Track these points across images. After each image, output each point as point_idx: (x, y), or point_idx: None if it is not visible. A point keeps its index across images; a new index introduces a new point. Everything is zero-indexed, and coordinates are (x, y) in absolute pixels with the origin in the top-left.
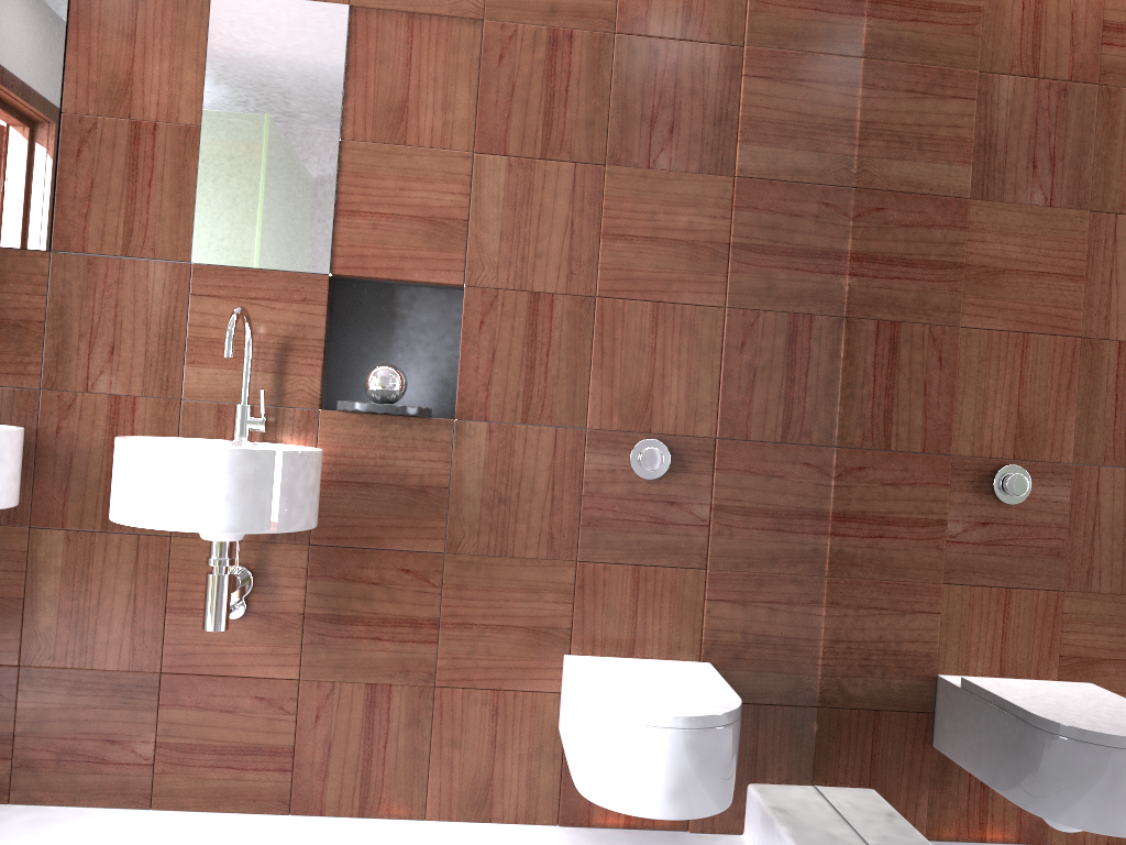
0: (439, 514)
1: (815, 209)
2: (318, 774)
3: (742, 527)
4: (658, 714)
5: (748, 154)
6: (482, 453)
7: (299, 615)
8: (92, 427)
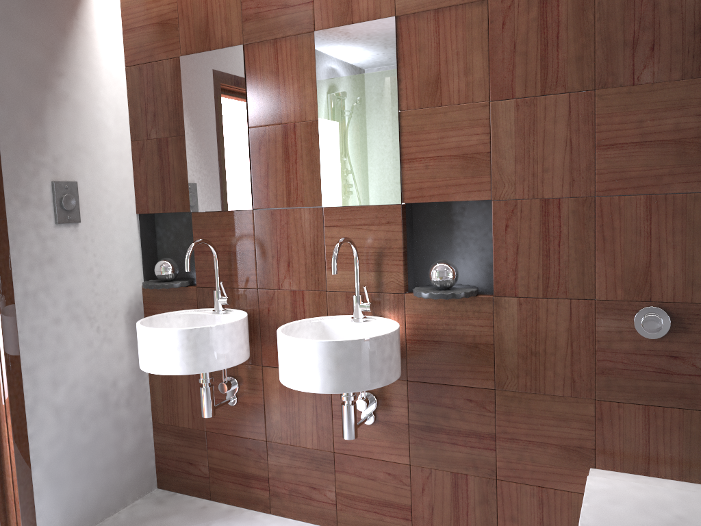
0: (488, 362)
1: None
2: (427, 524)
3: None
4: None
5: None
6: (515, 320)
7: (406, 425)
8: (284, 309)
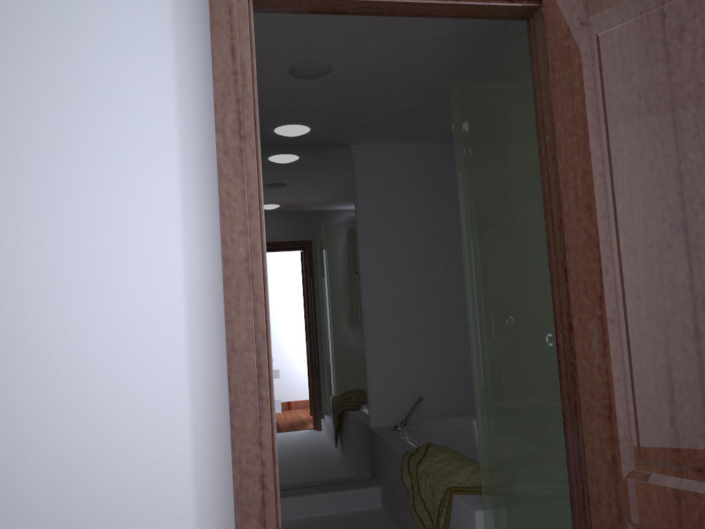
0: None
1: None
2: None
3: None
4: None
5: None
6: None
7: None
8: None
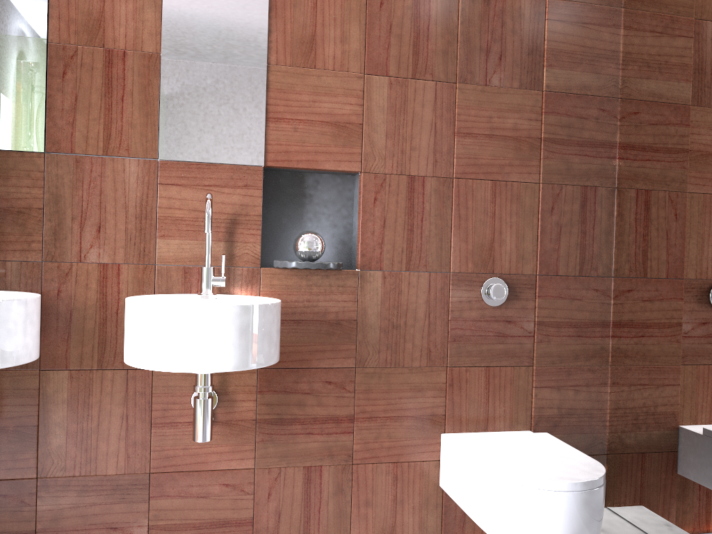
0: (350, 339)
1: (595, 113)
2: None
3: (556, 335)
4: (563, 482)
5: (551, 75)
6: (379, 294)
7: (252, 421)
8: (86, 289)
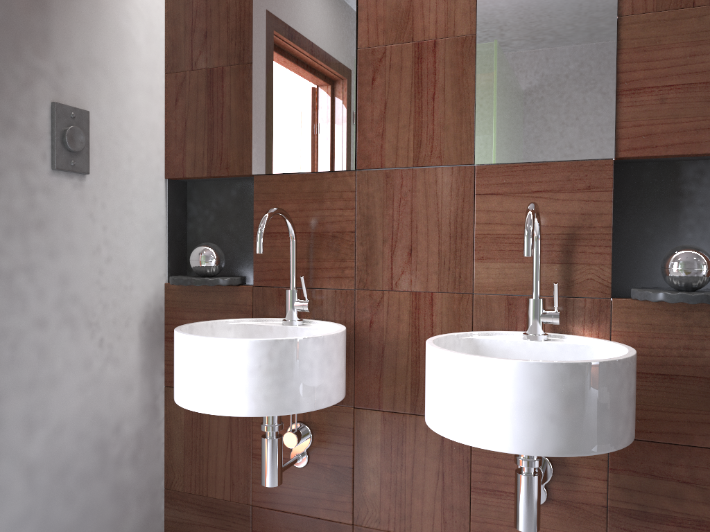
0: None
1: None
2: None
3: None
4: None
5: None
6: None
7: (602, 507)
8: (398, 321)
